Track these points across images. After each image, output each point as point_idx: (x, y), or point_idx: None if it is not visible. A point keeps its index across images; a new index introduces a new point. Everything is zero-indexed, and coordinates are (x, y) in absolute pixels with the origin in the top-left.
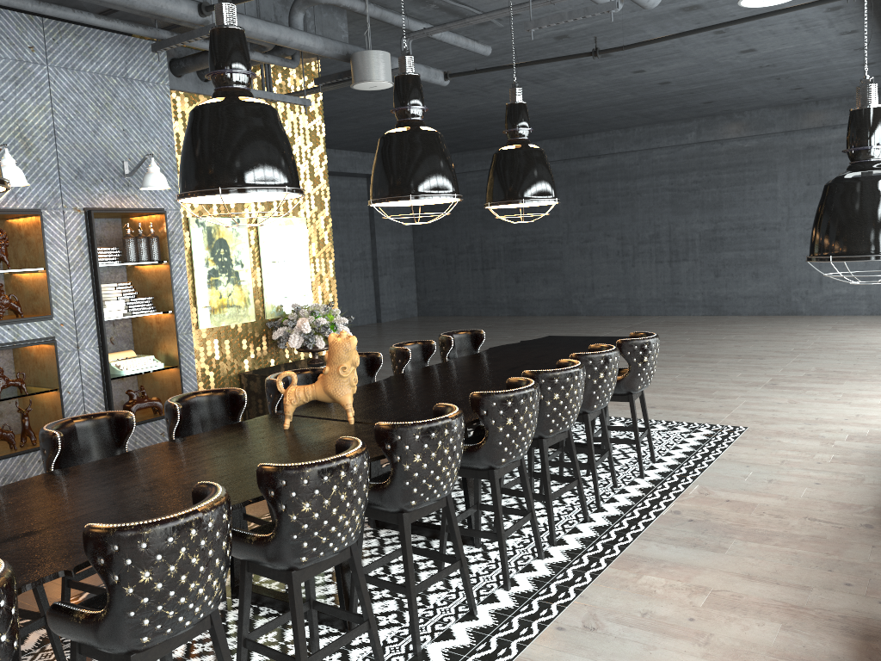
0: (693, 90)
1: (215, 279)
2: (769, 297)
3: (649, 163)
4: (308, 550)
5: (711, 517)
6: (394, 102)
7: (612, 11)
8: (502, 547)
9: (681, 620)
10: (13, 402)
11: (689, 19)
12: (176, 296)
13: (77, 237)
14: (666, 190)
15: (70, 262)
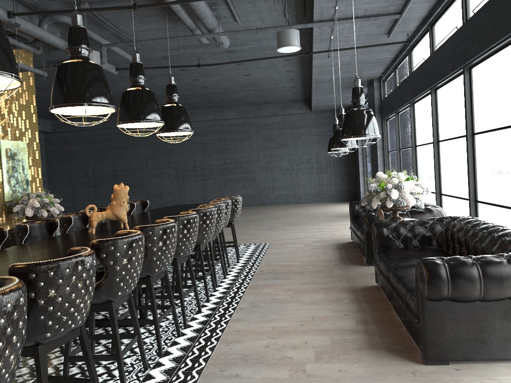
0: (217, 92)
1: None
2: (251, 197)
3: None
4: (159, 265)
5: (277, 270)
6: (130, 75)
7: (221, 46)
8: (205, 282)
9: (288, 298)
10: None
11: (228, 56)
12: None
13: None
14: (199, 143)
15: None
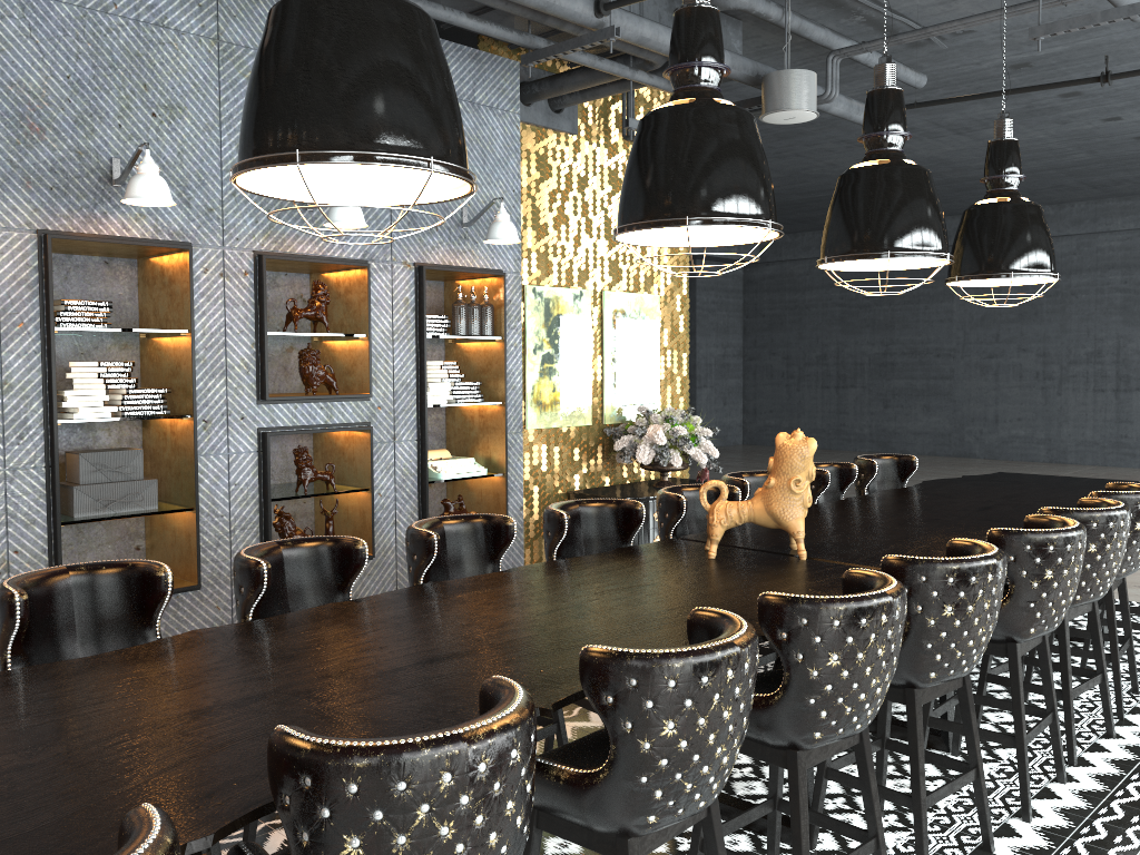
0: None
1: (549, 366)
2: None
3: (1091, 252)
4: (826, 723)
5: None
6: (865, 127)
7: None
8: (1022, 758)
9: None
10: (308, 502)
11: None
12: (508, 383)
13: (404, 298)
14: (1116, 291)
15: (394, 329)
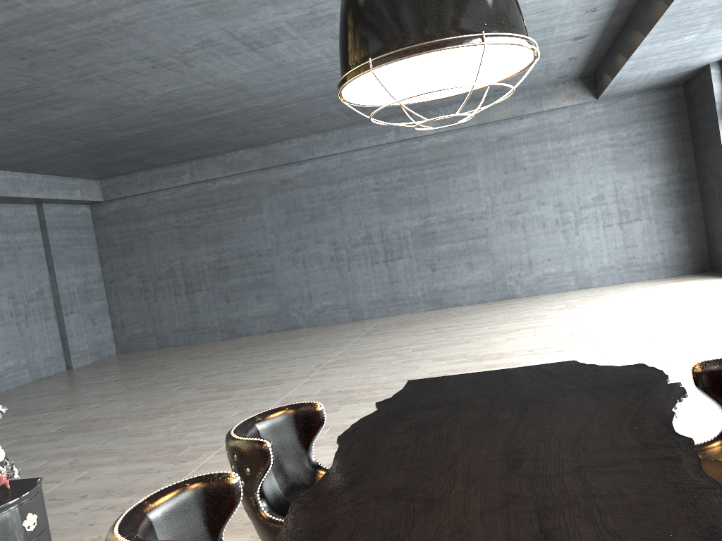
0: None
1: None
2: (486, 284)
3: (351, 165)
4: None
5: None
6: None
7: None
8: None
9: None
10: None
11: None
12: None
13: None
14: (372, 191)
15: None
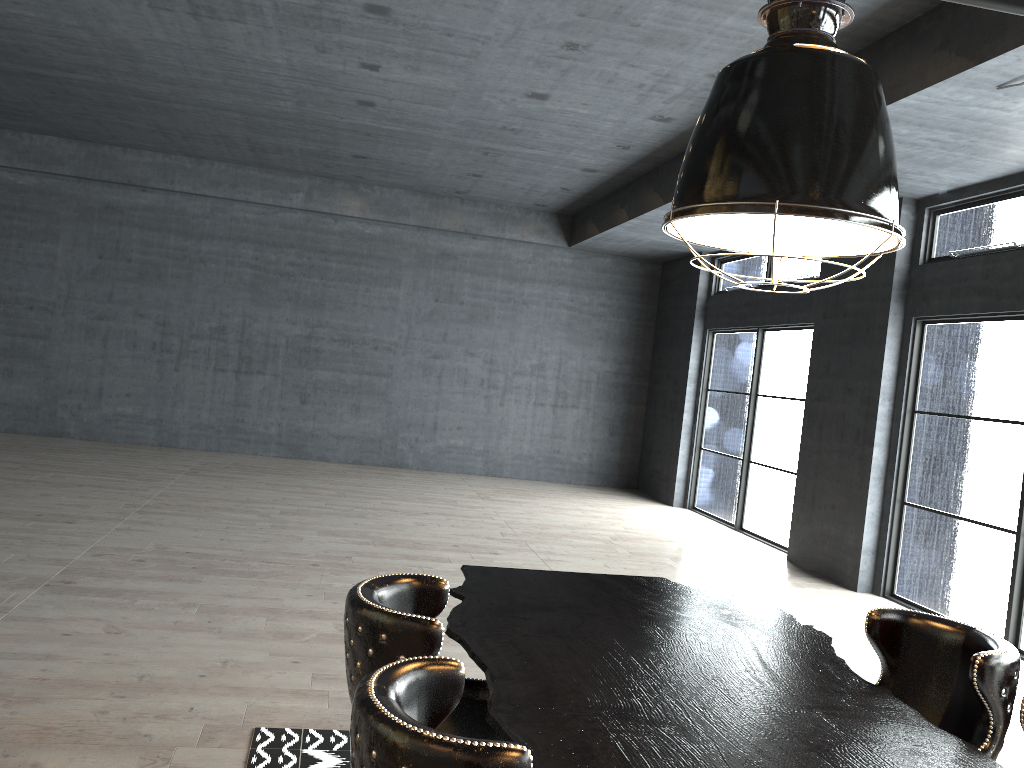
0: (377, 131)
1: None
2: (370, 440)
3: (226, 219)
4: None
5: None
6: None
7: None
8: None
9: None
10: None
11: None
12: None
13: None
14: (247, 266)
15: None
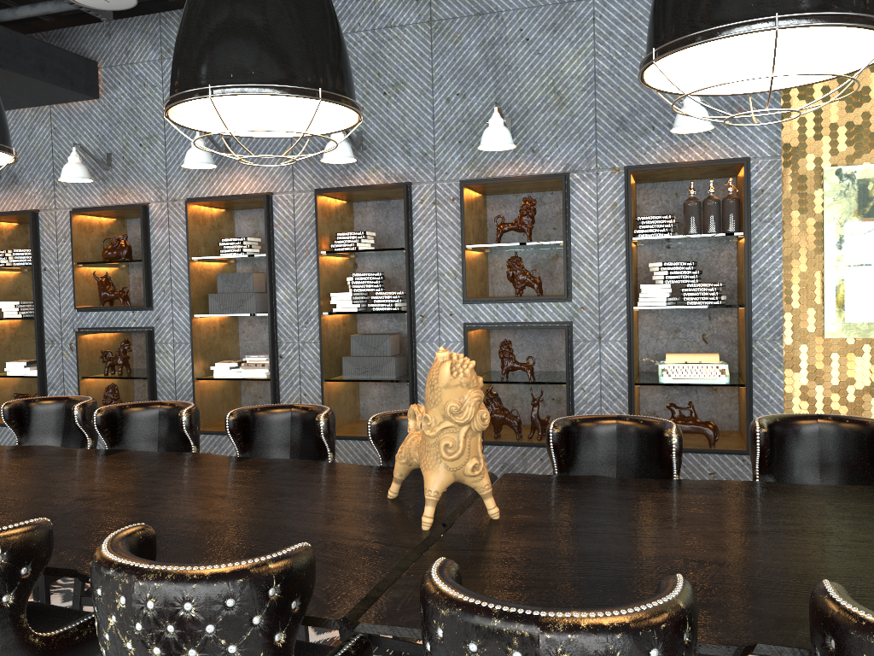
0: None
1: (865, 262)
2: None
3: None
4: None
5: None
6: None
7: None
8: None
9: None
10: None
11: None
12: (758, 284)
13: (612, 203)
14: None
15: (599, 234)
